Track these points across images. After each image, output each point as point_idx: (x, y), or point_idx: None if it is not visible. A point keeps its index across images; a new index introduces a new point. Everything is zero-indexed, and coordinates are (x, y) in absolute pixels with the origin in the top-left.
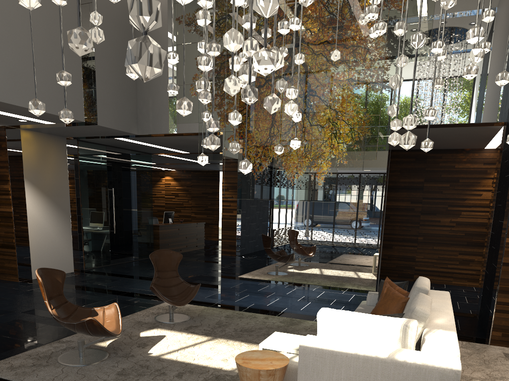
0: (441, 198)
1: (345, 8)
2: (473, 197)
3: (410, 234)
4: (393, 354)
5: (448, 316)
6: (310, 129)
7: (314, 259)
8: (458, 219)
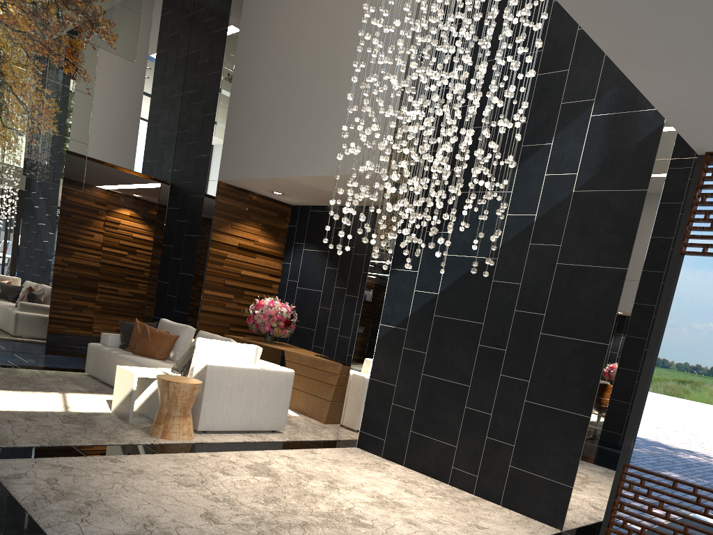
0: None
1: (52, 7)
2: (86, 237)
3: None
4: (262, 366)
5: None
6: (3, 131)
7: None
8: (70, 259)
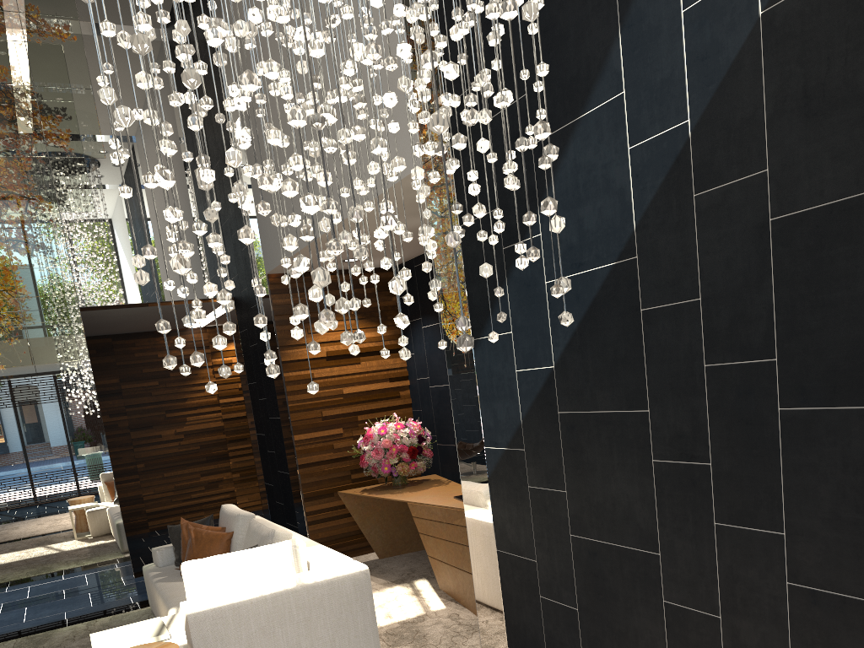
0: (152, 403)
1: None
2: (196, 395)
3: (124, 463)
4: (301, 580)
5: (295, 535)
6: None
7: (8, 535)
8: (185, 428)
